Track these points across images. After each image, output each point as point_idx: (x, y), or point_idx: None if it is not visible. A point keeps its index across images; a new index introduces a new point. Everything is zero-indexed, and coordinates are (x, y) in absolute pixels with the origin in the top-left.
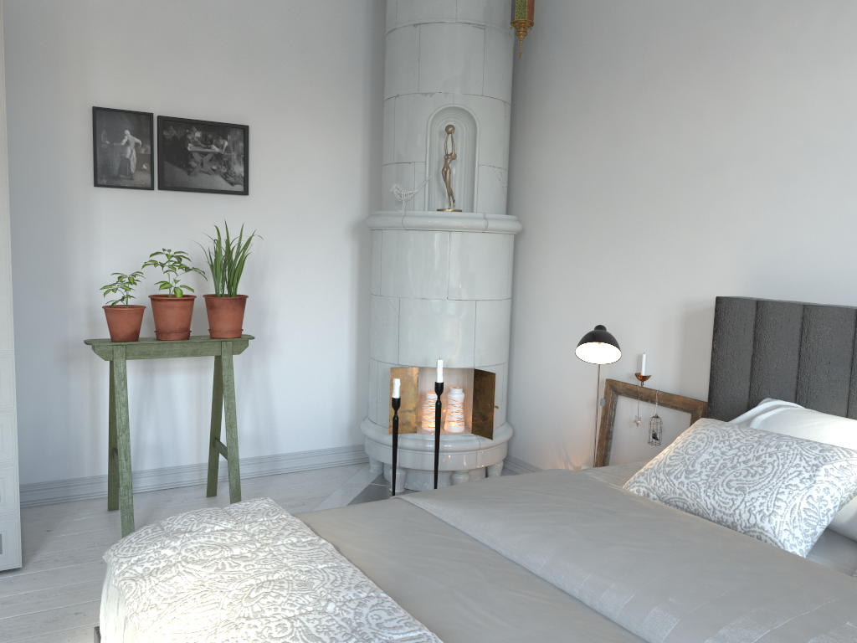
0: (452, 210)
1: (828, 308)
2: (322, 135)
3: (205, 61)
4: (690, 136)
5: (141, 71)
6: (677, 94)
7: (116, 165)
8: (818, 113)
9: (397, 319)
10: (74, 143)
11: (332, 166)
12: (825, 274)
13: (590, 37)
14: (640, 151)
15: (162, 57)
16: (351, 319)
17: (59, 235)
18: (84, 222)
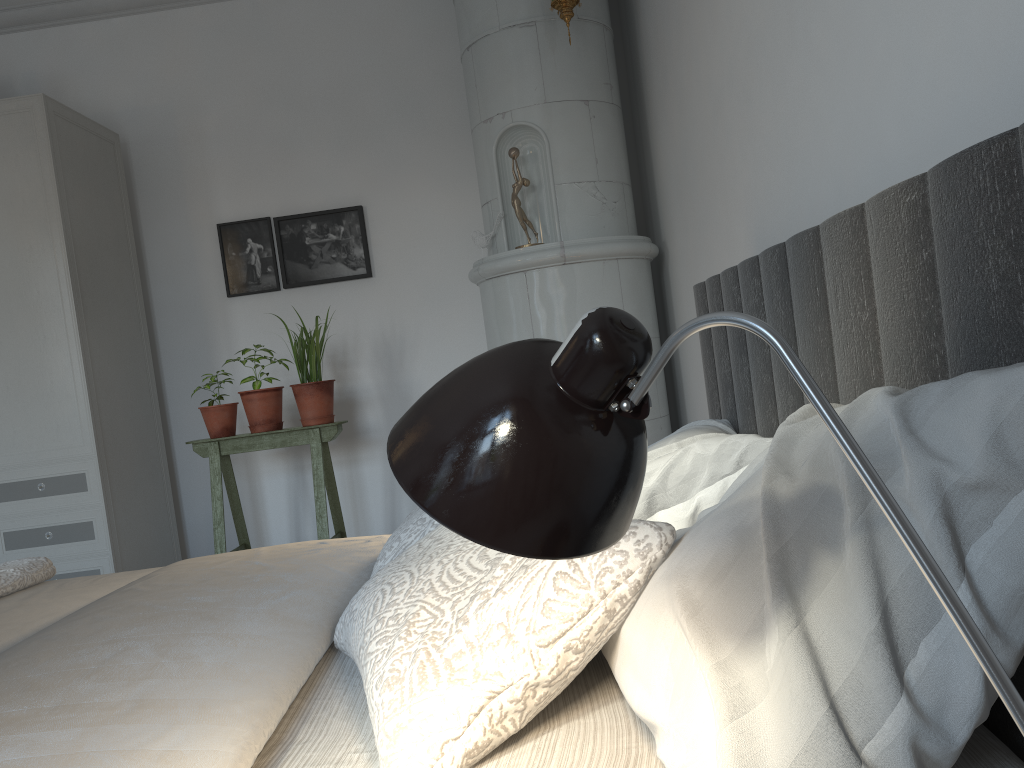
0: (525, 246)
1: (725, 272)
2: (446, 195)
3: (312, 153)
4: (704, 74)
5: (255, 180)
6: (692, 24)
7: (244, 273)
8: None
9: None
10: (207, 261)
11: (462, 226)
12: (785, 221)
13: None
14: (690, 112)
15: (272, 161)
16: None
17: (205, 348)
18: (225, 332)
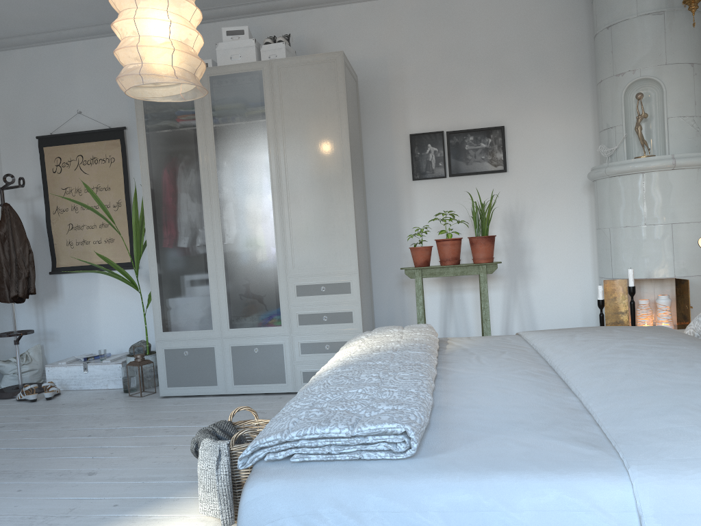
0: (644, 156)
1: None
2: (559, 121)
3: (473, 91)
4: None
5: (435, 107)
6: None
7: (424, 166)
8: None
9: (609, 244)
10: (401, 157)
11: (569, 141)
12: None
13: None
14: None
15: (447, 96)
16: (593, 251)
17: (395, 211)
18: (408, 202)
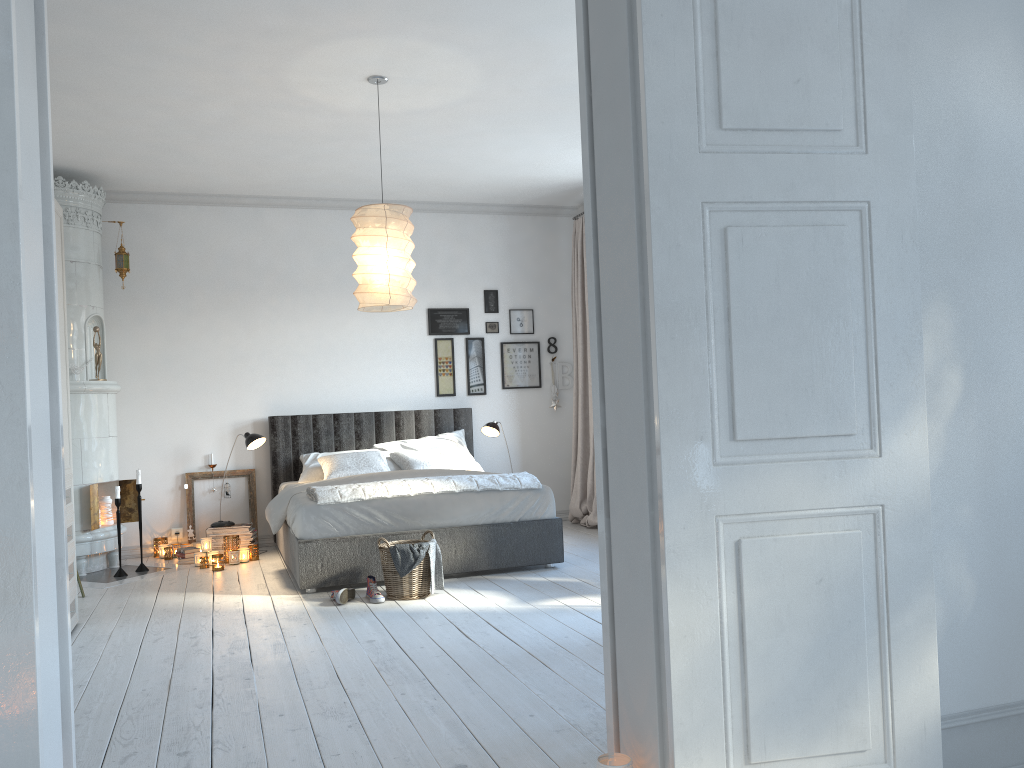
0: (106, 380)
1: (323, 414)
2: None
3: None
4: (226, 342)
5: None
6: (214, 321)
7: None
8: (293, 339)
9: (79, 453)
10: None
11: None
12: (305, 403)
13: (142, 280)
14: (192, 347)
15: None
16: None
17: None
18: None
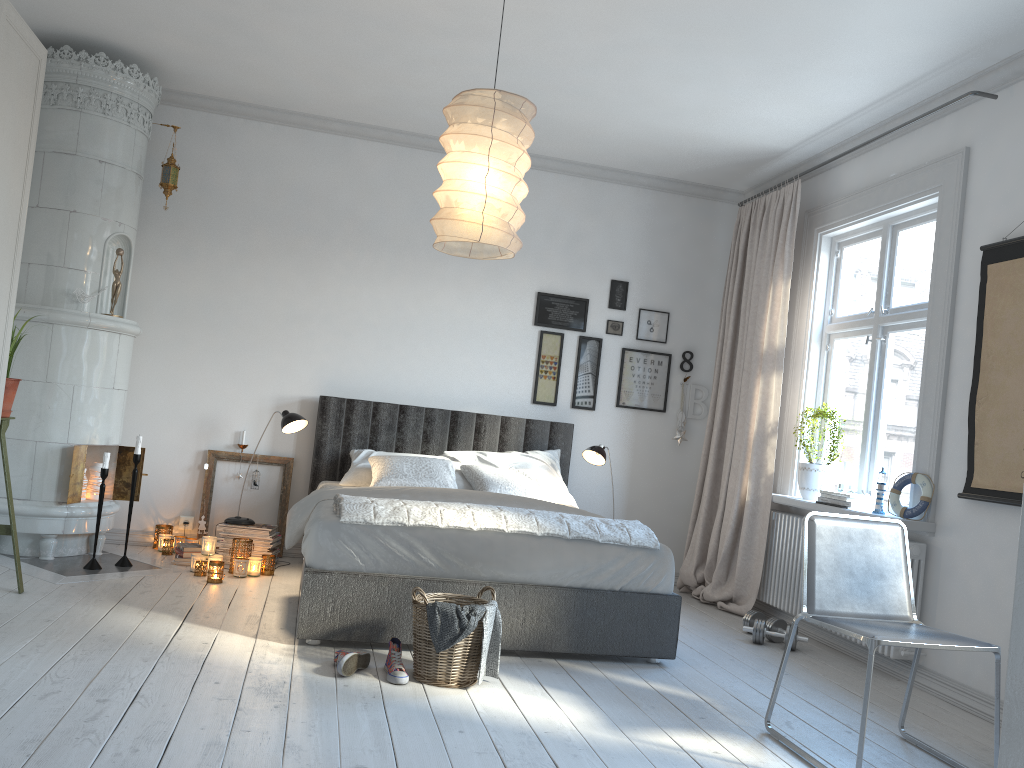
0: (121, 317)
1: (387, 403)
2: None
3: None
4: (284, 297)
5: None
6: (274, 269)
7: None
8: (365, 305)
9: (70, 403)
10: None
11: None
12: (368, 386)
13: (194, 205)
14: (241, 297)
15: None
16: None
17: None
18: None
